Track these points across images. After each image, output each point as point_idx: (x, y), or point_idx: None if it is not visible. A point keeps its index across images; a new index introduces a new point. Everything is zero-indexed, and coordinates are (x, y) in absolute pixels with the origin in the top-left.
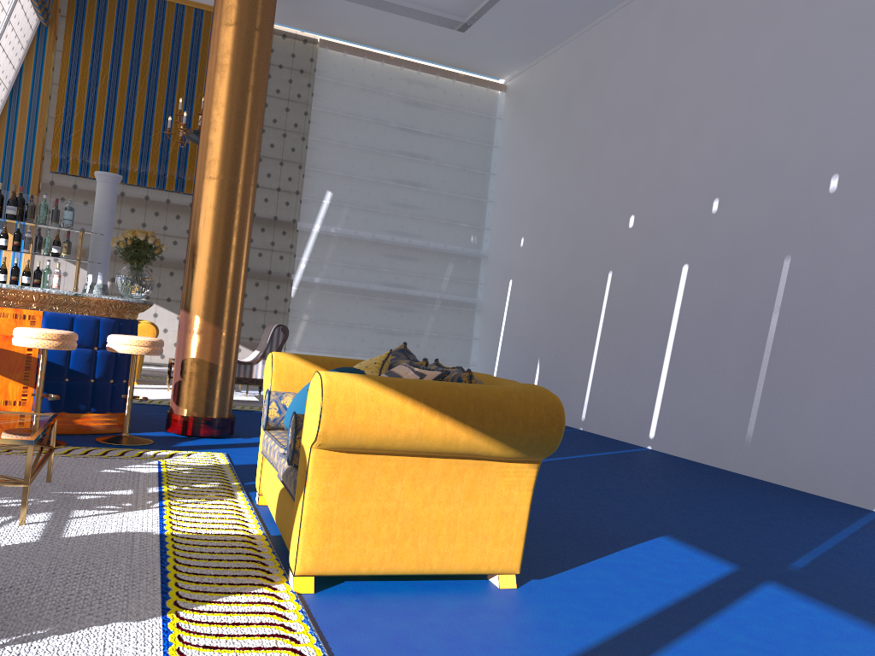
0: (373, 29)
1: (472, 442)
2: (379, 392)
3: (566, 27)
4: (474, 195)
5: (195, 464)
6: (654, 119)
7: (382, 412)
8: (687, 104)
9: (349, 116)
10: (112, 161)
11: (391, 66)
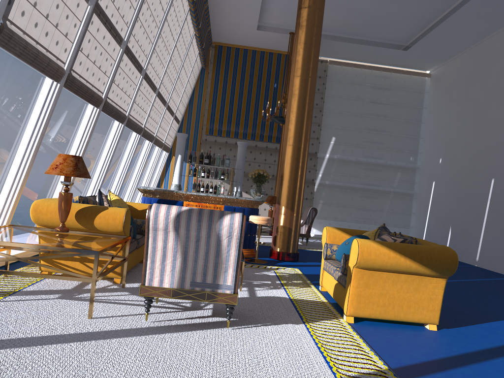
0: (357, 53)
1: (417, 268)
2: (380, 247)
3: (466, 43)
4: (412, 134)
5: (288, 272)
6: None
7: (381, 255)
8: None
9: (344, 98)
10: (231, 128)
11: (366, 70)
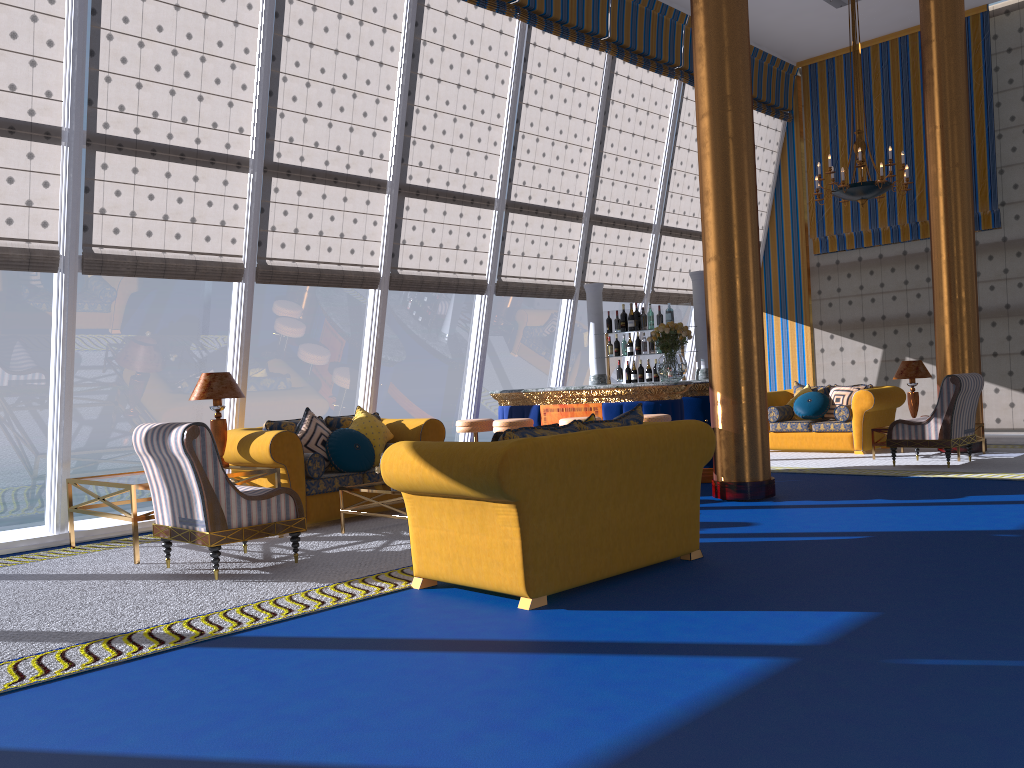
0: None
1: (451, 486)
2: (406, 453)
3: None
4: None
5: None
6: None
7: (403, 466)
8: None
9: None
10: (862, 227)
11: None
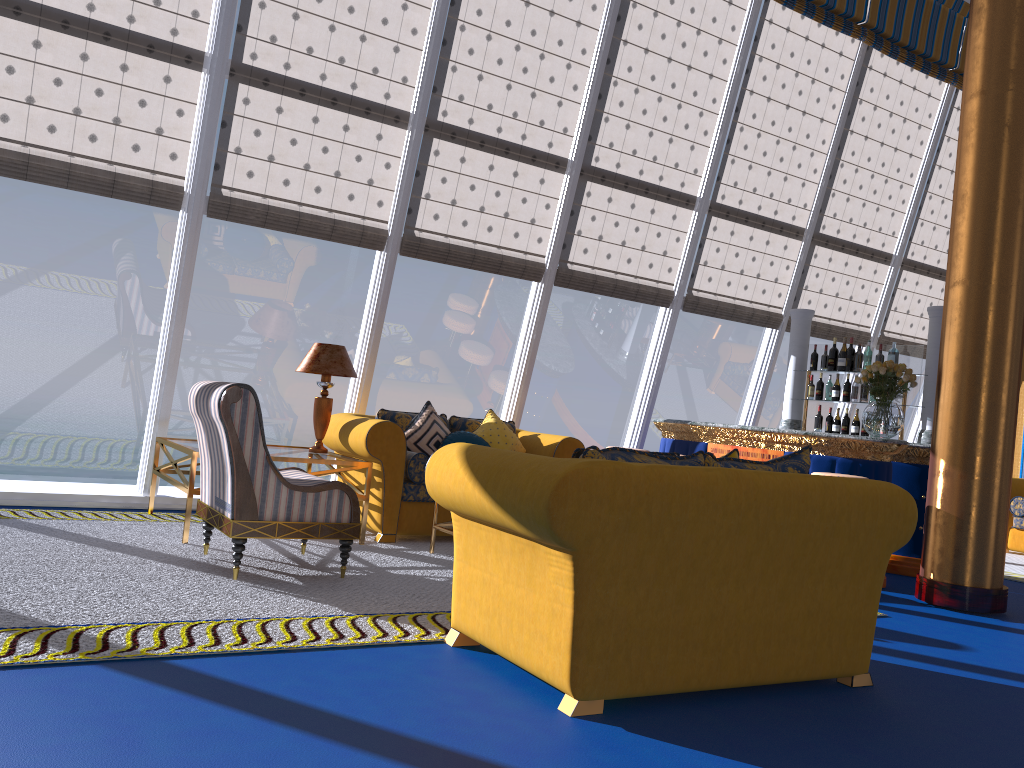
0: None
1: (494, 512)
2: (455, 457)
3: None
4: None
5: None
6: None
7: (447, 475)
8: None
9: None
10: None
11: None
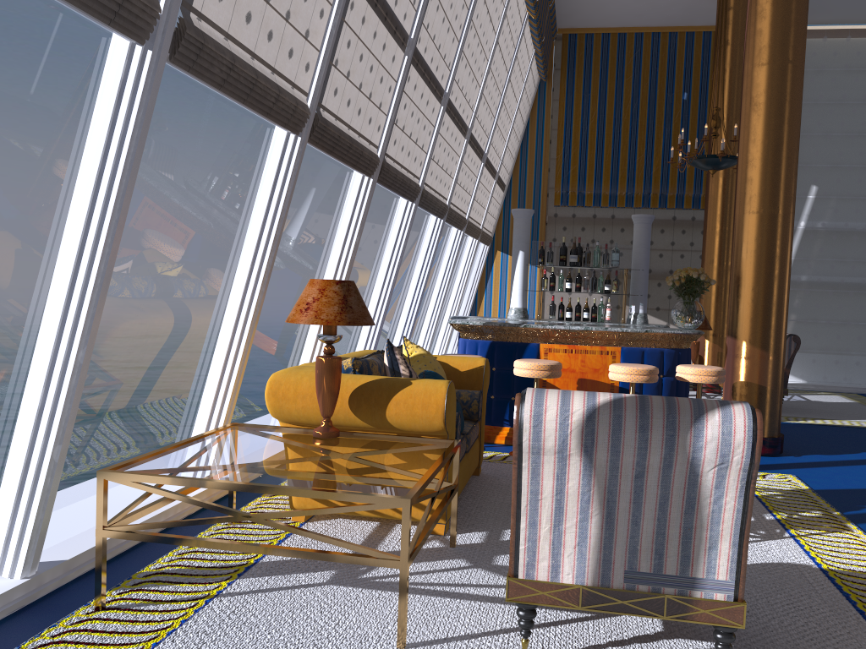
0: (860, 6)
1: None
2: None
3: None
4: None
5: (778, 488)
6: None
7: None
8: None
9: (833, 103)
10: (603, 189)
11: None
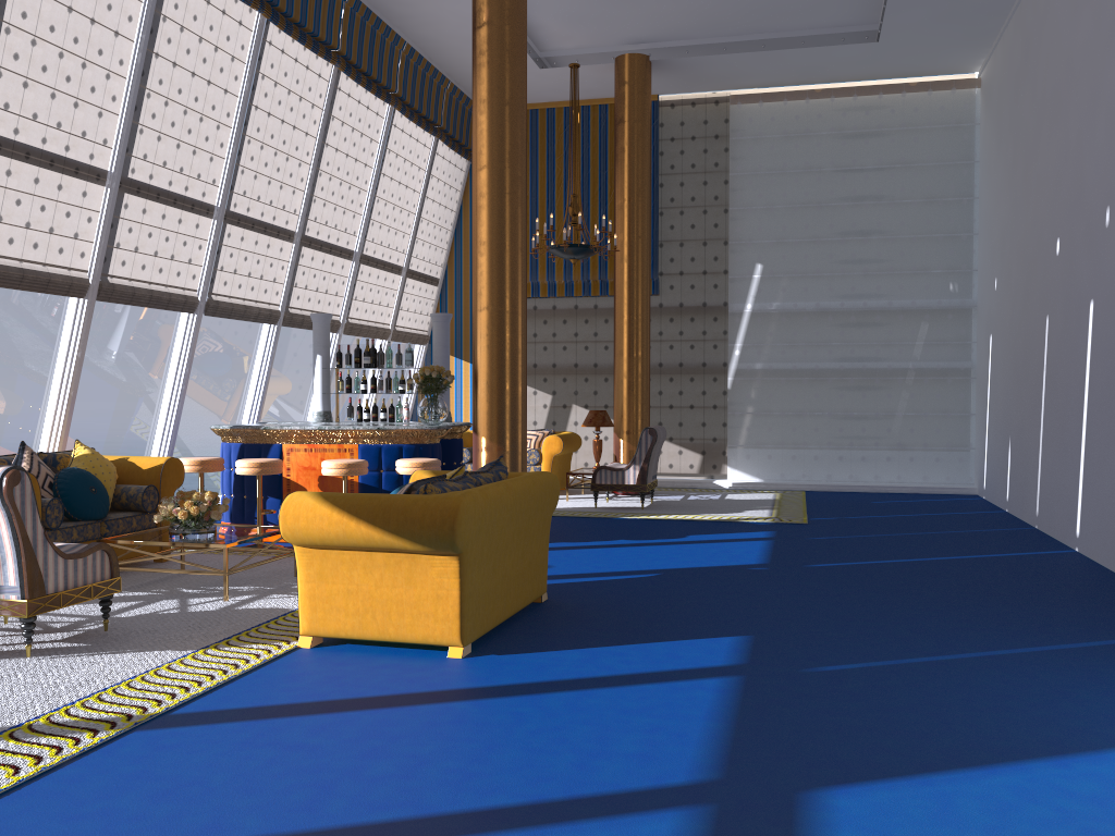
0: (778, 69)
1: (384, 539)
2: (318, 505)
3: None
4: (948, 230)
5: None
6: (1067, 104)
7: (317, 519)
8: (1086, 80)
9: (773, 173)
10: (540, 278)
11: (819, 100)
